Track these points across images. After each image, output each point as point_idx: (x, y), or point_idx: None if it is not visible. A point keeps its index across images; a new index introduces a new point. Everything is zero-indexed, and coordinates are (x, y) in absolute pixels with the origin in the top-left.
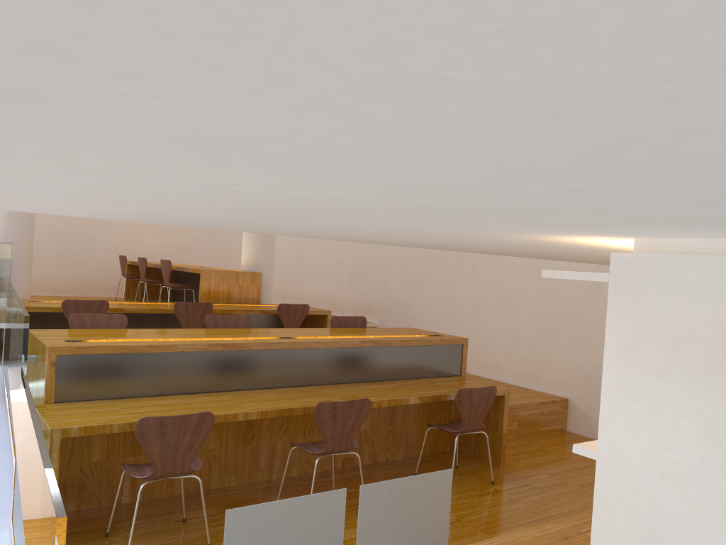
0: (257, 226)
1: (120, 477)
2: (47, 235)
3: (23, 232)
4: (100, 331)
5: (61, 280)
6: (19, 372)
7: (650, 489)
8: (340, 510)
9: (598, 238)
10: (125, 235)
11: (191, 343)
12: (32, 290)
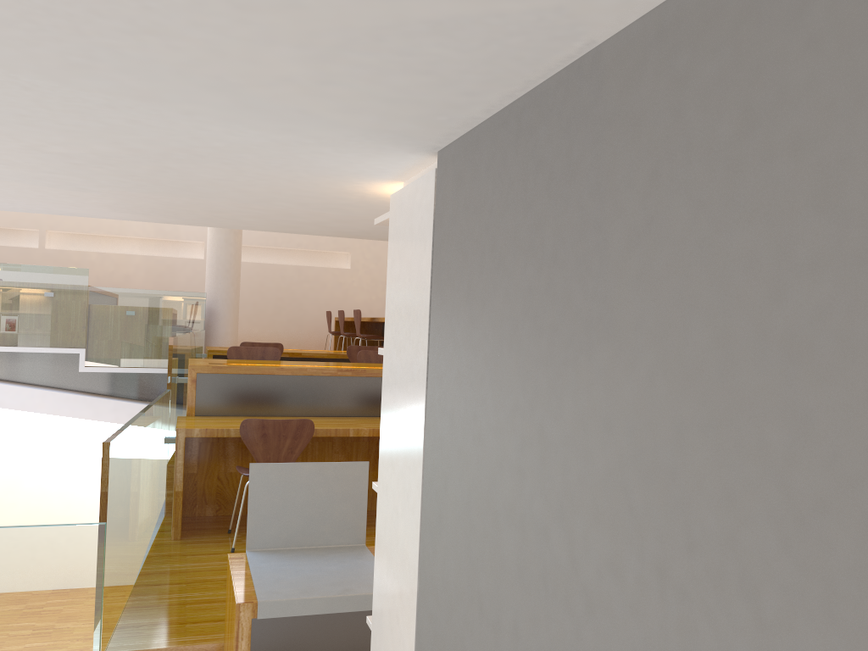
0: (232, 215)
1: None
2: (261, 294)
3: (229, 287)
4: (250, 360)
5: (274, 339)
6: (169, 389)
7: (394, 365)
8: (363, 481)
9: (393, 187)
10: (335, 291)
11: (320, 368)
12: None
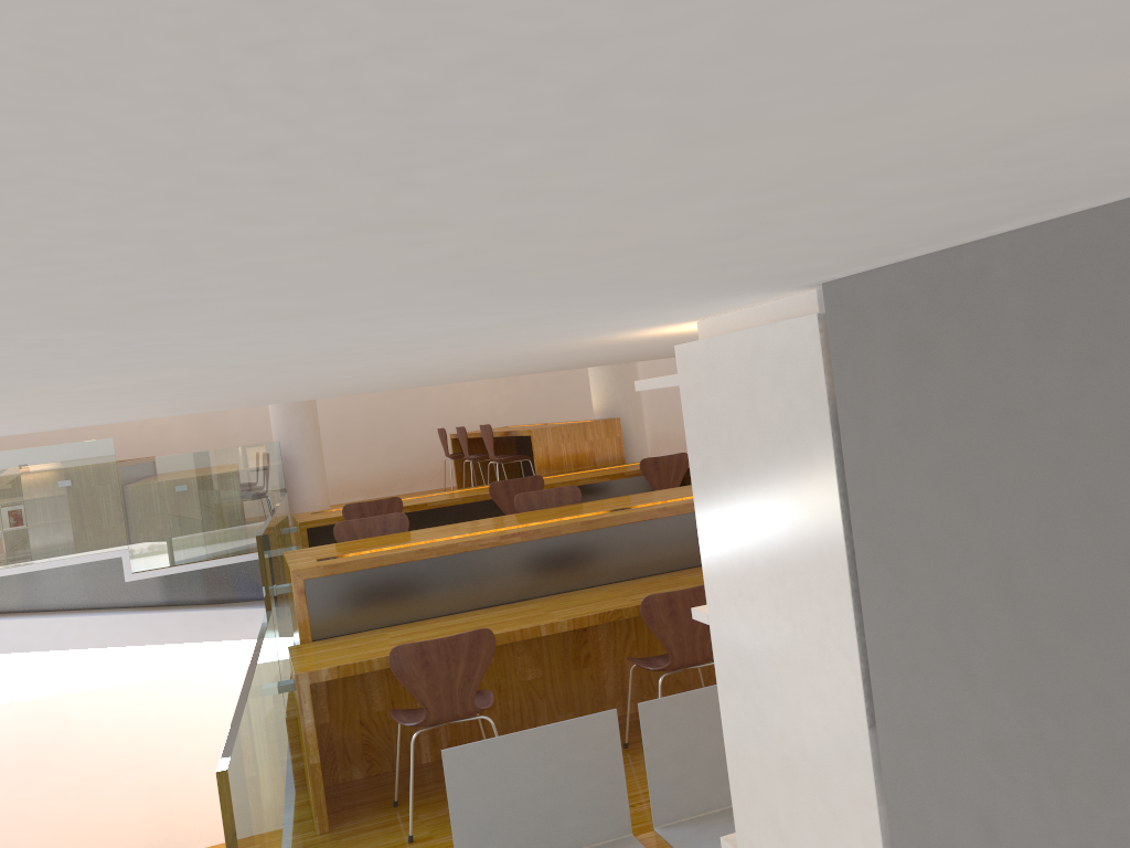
0: (360, 387)
1: (413, 729)
2: (345, 420)
3: (304, 423)
4: (370, 540)
5: (373, 477)
6: (268, 607)
7: (750, 654)
8: (612, 740)
9: (671, 327)
10: (444, 398)
11: (476, 539)
12: (339, 497)
